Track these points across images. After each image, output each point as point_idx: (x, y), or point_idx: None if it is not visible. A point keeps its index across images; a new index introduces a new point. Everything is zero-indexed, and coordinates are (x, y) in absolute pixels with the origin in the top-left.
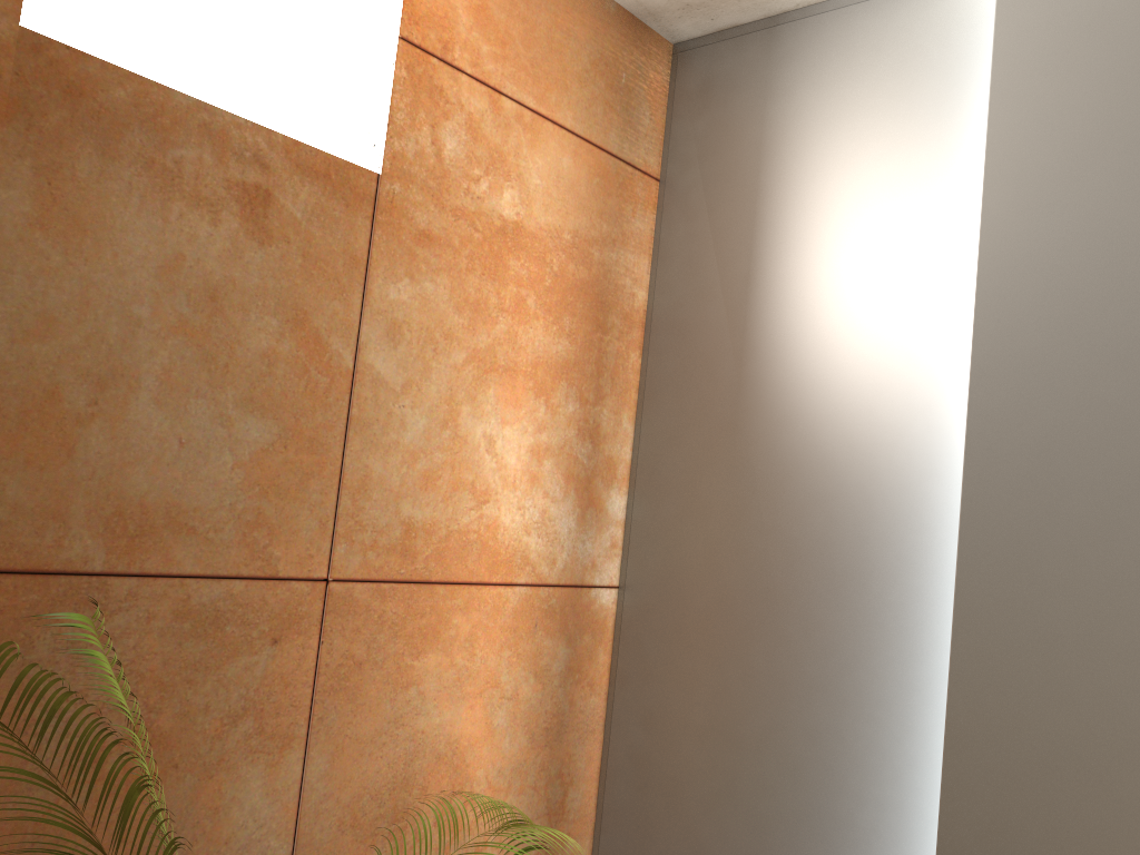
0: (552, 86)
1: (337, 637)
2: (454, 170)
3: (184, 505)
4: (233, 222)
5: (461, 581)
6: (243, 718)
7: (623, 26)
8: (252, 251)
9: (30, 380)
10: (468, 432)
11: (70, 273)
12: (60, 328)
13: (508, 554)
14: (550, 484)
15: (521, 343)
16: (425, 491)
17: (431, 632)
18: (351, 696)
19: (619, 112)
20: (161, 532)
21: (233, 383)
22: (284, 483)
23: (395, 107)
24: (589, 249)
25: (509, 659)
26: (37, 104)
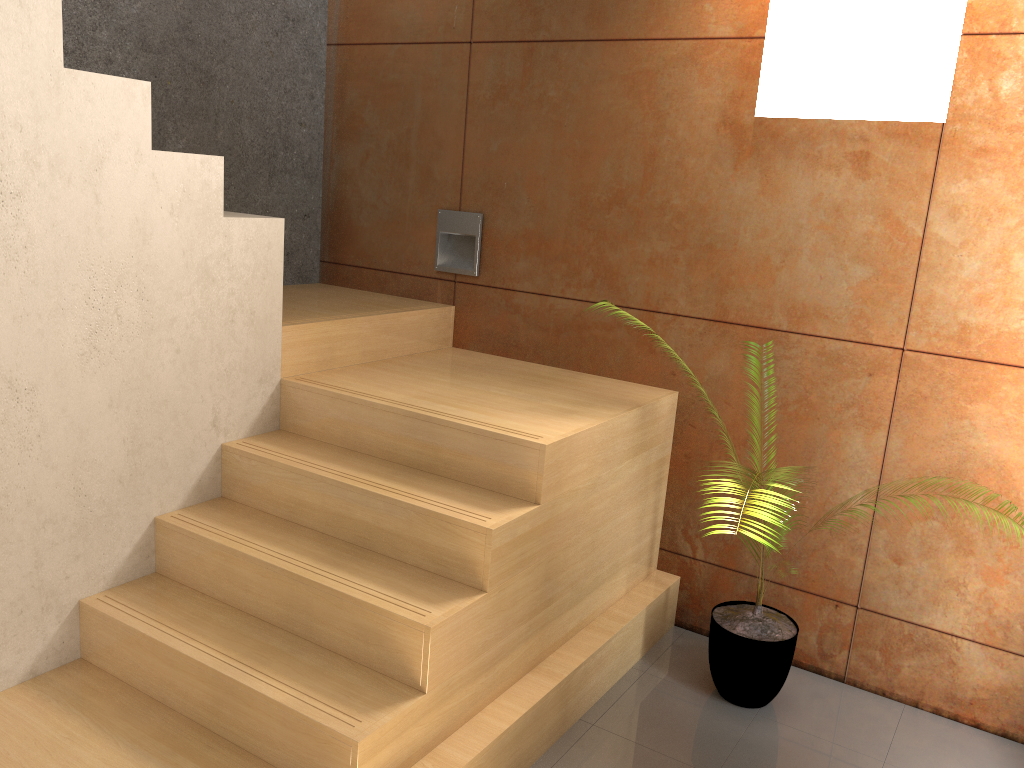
0: None
1: (909, 380)
2: (1010, 102)
3: (822, 305)
4: (847, 172)
5: (1010, 364)
6: (851, 407)
7: None
8: (858, 184)
9: (758, 254)
10: (1019, 270)
11: (773, 210)
12: (769, 233)
13: None
14: None
15: None
16: (978, 306)
17: (982, 391)
18: (918, 413)
19: None
20: (811, 316)
21: (847, 249)
22: (876, 298)
23: (957, 78)
24: None
25: None
26: (760, 145)
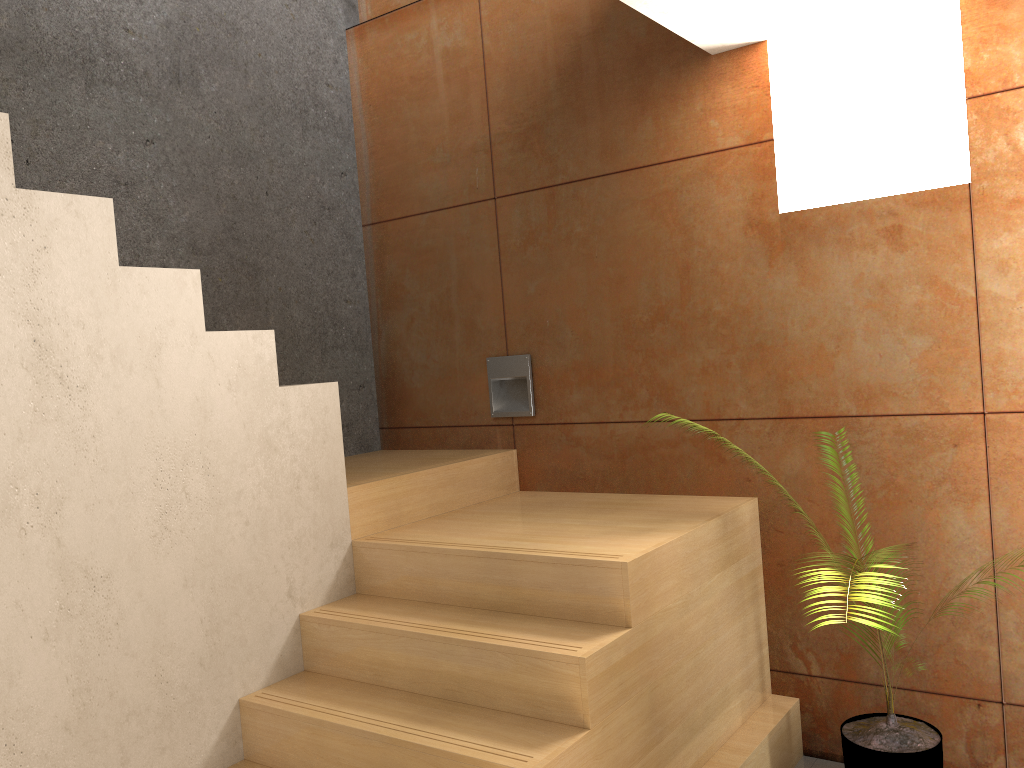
0: None
1: (998, 444)
2: None
3: (887, 383)
4: (883, 248)
5: None
6: (943, 483)
7: None
8: (897, 257)
9: (811, 343)
10: None
11: (816, 298)
12: (818, 321)
13: None
14: None
15: None
16: None
17: None
18: (1016, 477)
19: None
20: (879, 396)
21: (900, 323)
22: (942, 365)
23: (972, 139)
24: None
25: None
26: (790, 239)
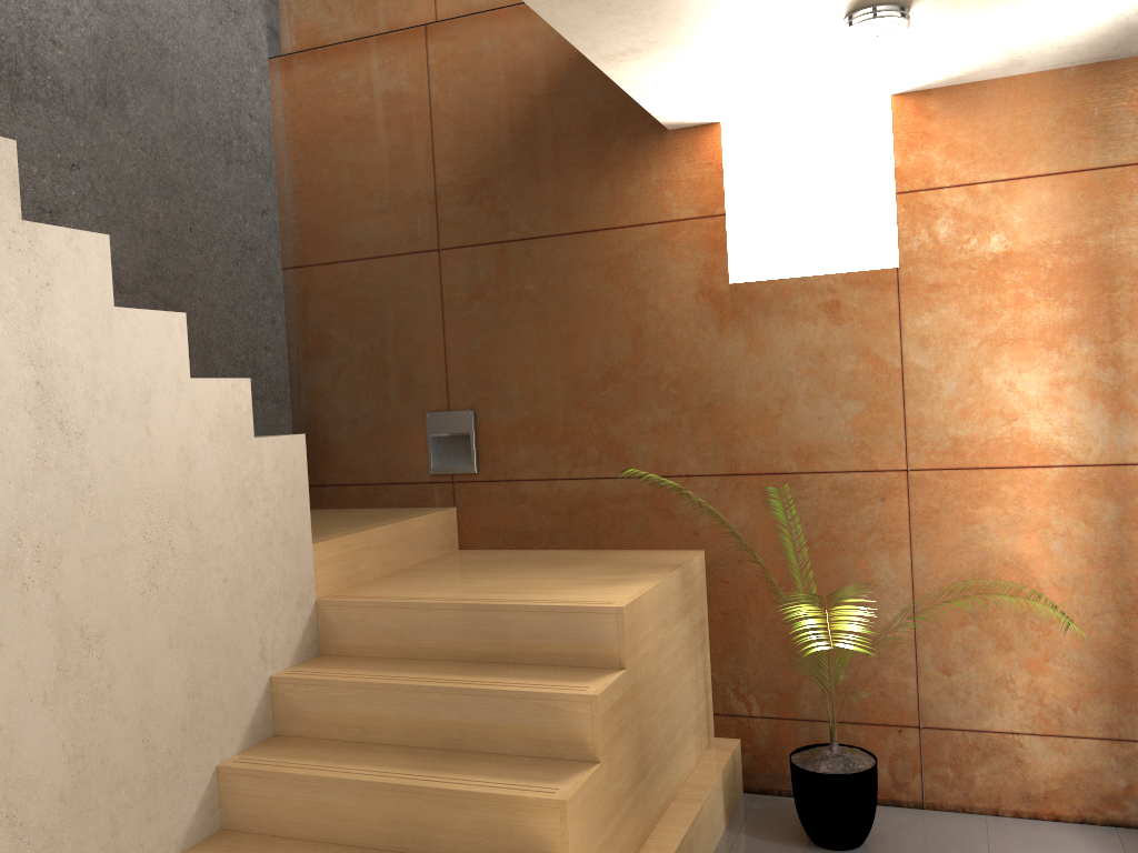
0: (1021, 156)
1: (919, 497)
2: (948, 243)
3: (825, 443)
4: (823, 320)
5: (1003, 466)
6: (872, 532)
7: (1087, 76)
8: (835, 329)
9: (757, 405)
10: (990, 383)
11: (763, 363)
12: (763, 384)
13: (1041, 449)
14: (1074, 402)
15: (1026, 321)
16: (964, 420)
17: (984, 495)
18: (933, 526)
19: (1096, 137)
20: (818, 455)
21: (837, 388)
22: (872, 427)
23: (900, 229)
24: (1082, 242)
25: (1056, 511)
26: (740, 308)
